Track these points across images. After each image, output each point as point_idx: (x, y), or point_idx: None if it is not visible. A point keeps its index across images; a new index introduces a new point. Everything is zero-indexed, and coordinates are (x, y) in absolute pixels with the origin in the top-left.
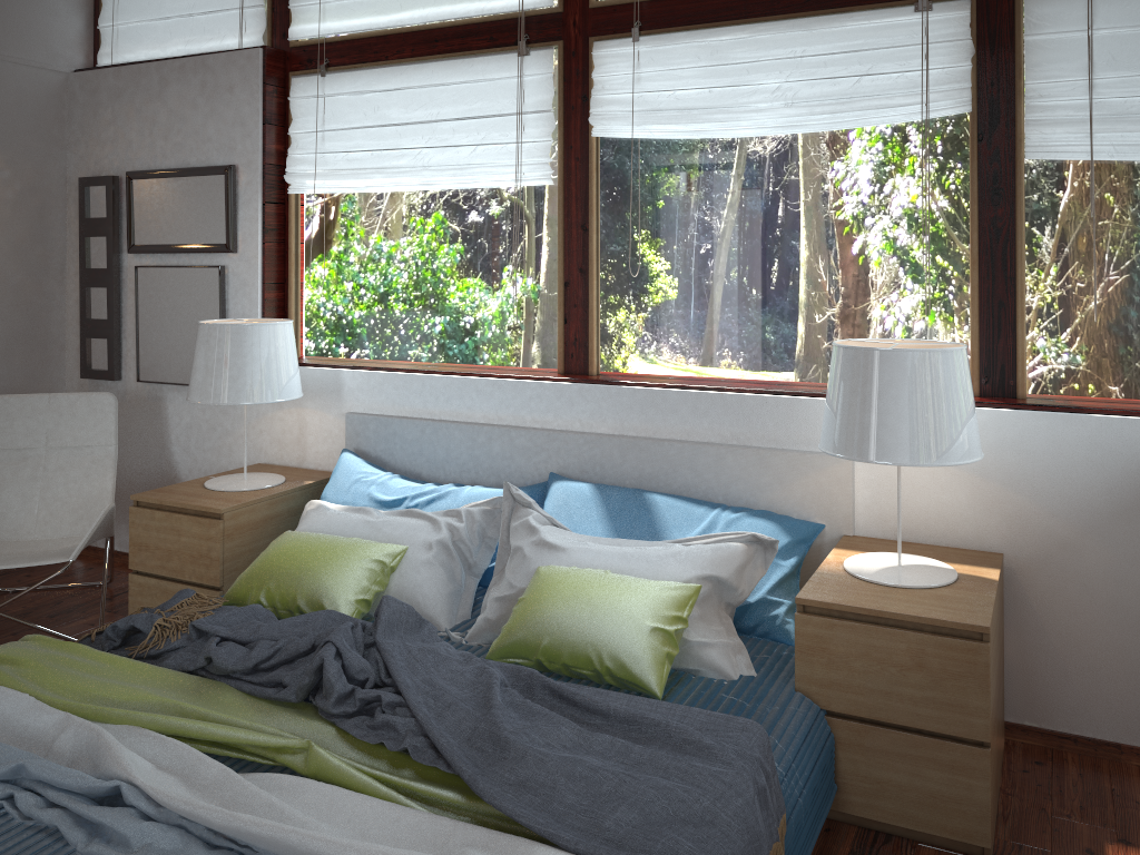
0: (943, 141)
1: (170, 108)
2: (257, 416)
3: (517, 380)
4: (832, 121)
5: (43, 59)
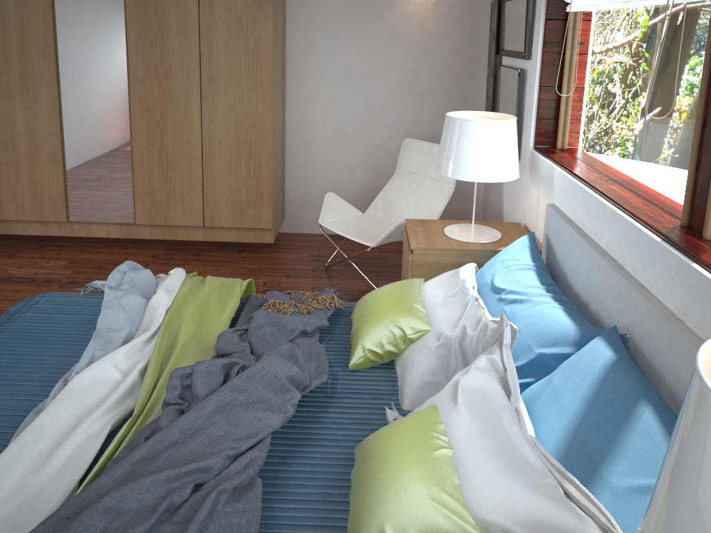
0: None
1: None
2: (525, 188)
3: (627, 218)
4: None
5: None
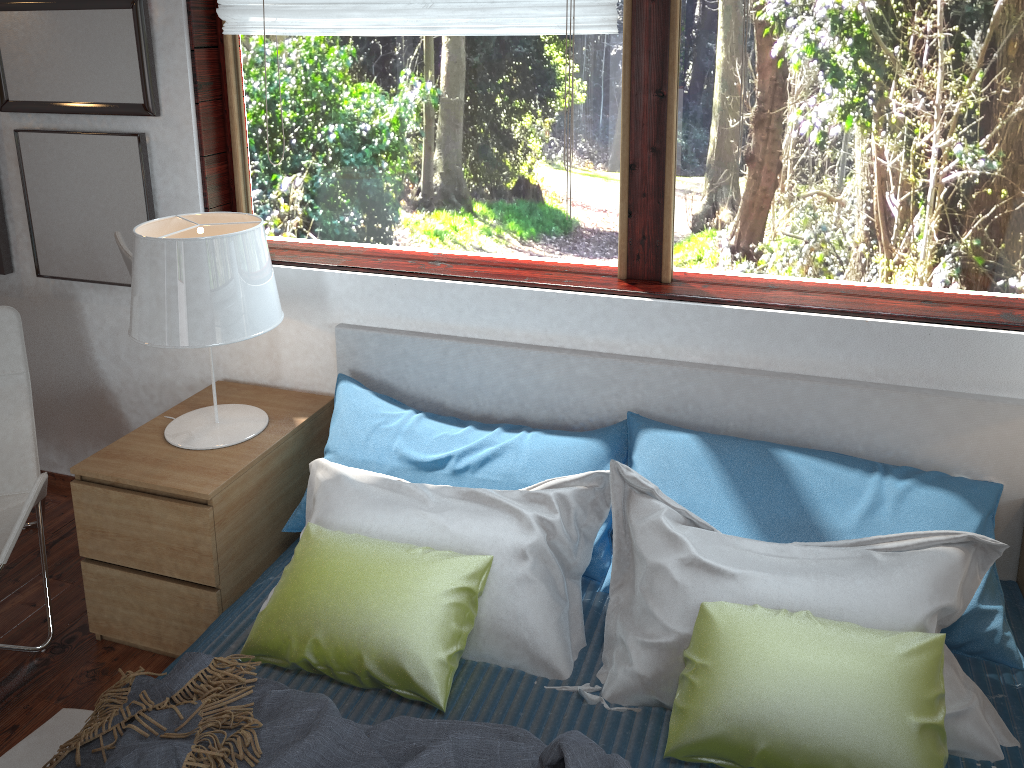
0: None
1: None
2: None
3: (573, 293)
4: None
5: None
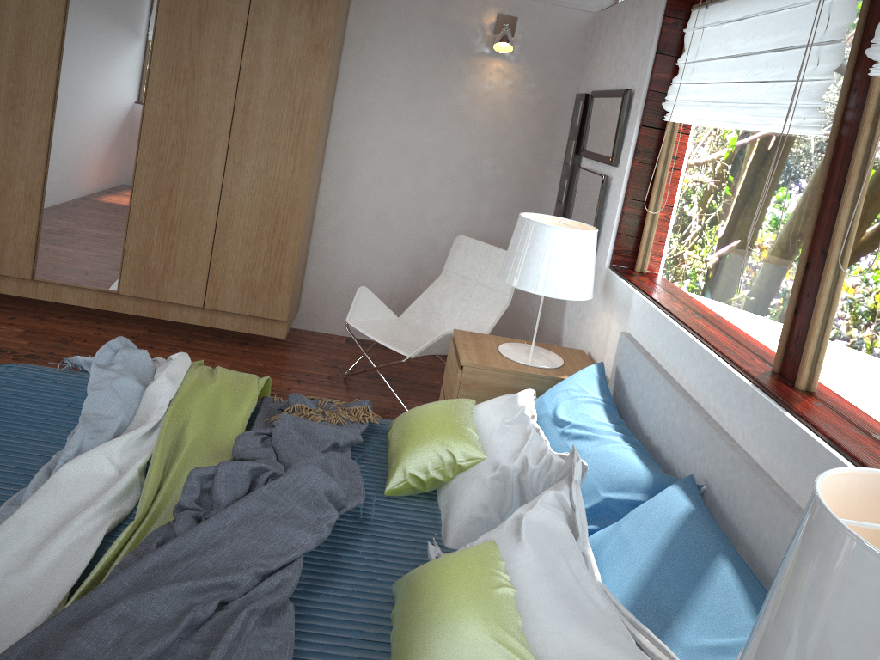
0: None
1: (621, 39)
2: (595, 311)
3: (715, 357)
4: None
5: (577, 2)
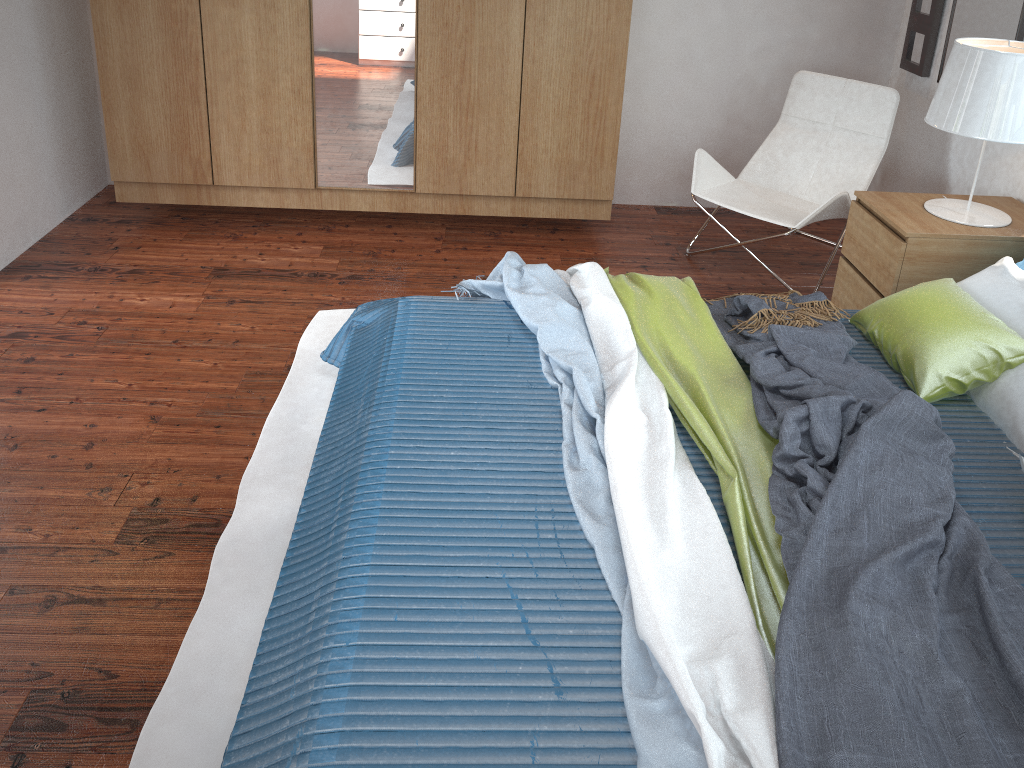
0: None
1: None
2: None
3: None
4: None
5: None
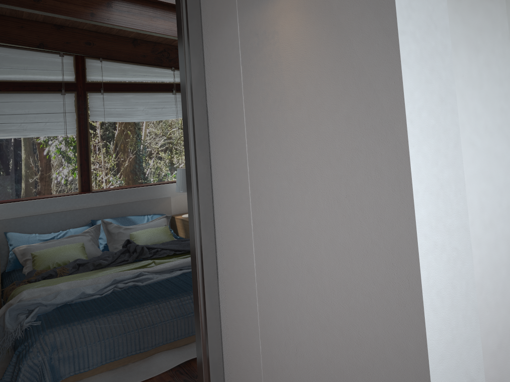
0: (178, 123)
1: None
2: None
3: (72, 195)
4: (156, 118)
5: None
